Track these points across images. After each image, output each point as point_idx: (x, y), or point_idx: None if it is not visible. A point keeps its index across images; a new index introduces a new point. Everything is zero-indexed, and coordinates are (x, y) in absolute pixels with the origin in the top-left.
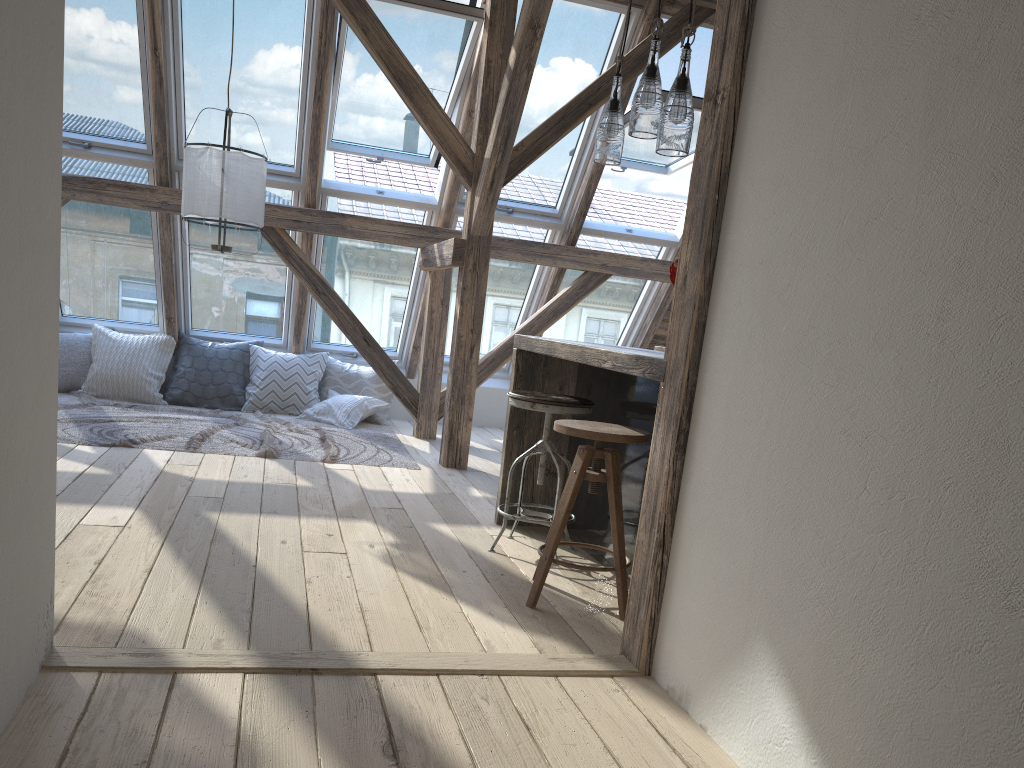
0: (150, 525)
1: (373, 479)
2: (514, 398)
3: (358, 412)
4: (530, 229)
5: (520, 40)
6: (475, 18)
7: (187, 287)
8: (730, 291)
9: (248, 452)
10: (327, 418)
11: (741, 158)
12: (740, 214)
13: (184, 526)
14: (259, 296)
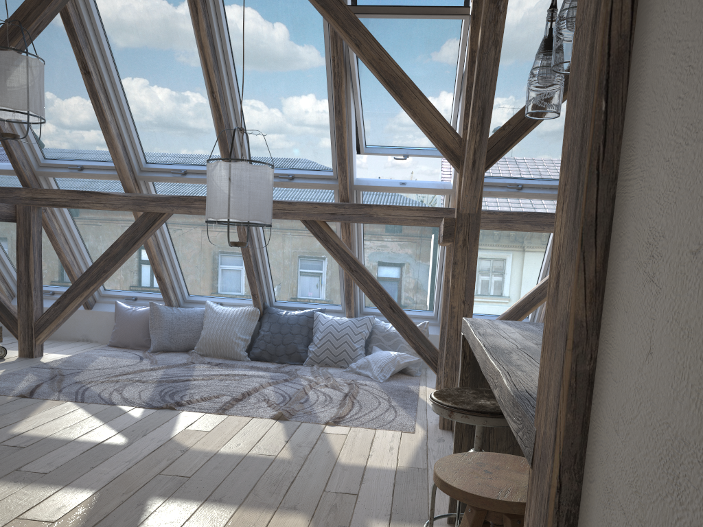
0: (79, 520)
1: (357, 448)
2: (433, 402)
3: (390, 367)
4: (541, 201)
5: (483, 17)
6: (461, 16)
7: (266, 270)
8: (632, 316)
9: (267, 413)
10: (366, 371)
11: (652, 2)
12: (650, 131)
13: (110, 522)
14: (320, 274)
